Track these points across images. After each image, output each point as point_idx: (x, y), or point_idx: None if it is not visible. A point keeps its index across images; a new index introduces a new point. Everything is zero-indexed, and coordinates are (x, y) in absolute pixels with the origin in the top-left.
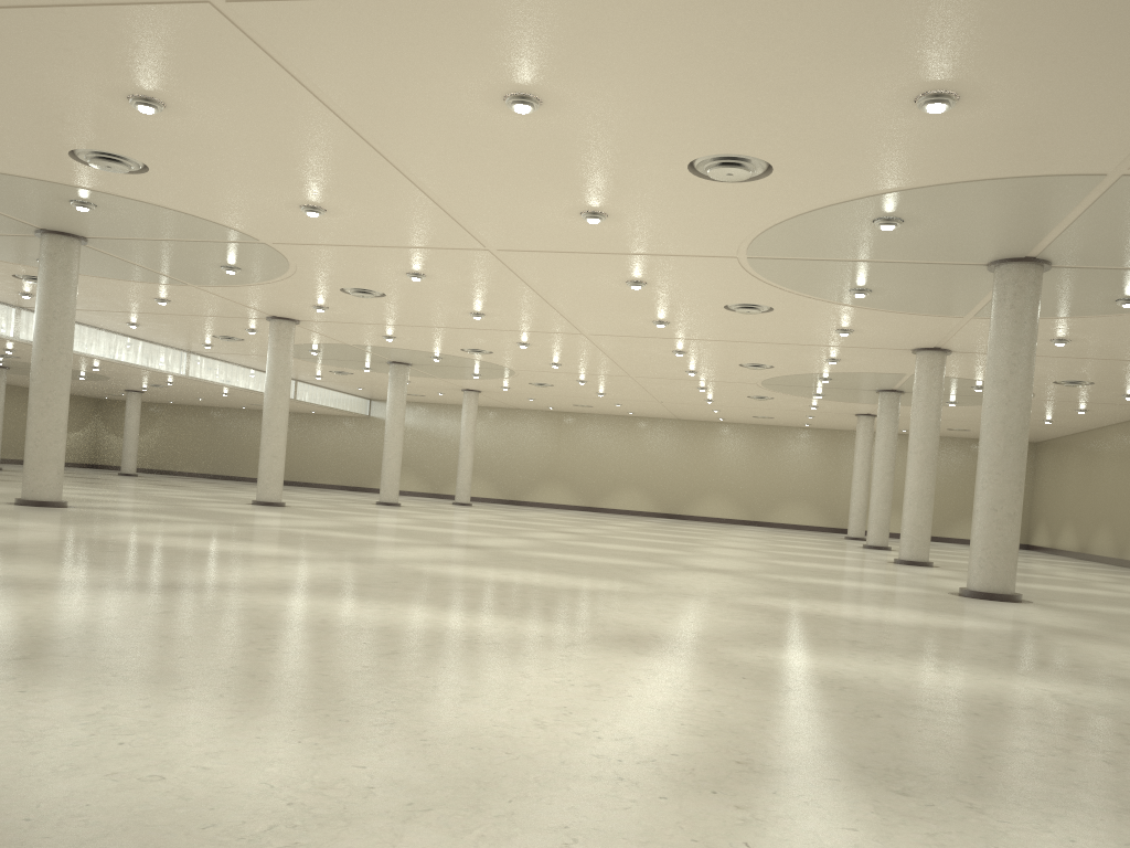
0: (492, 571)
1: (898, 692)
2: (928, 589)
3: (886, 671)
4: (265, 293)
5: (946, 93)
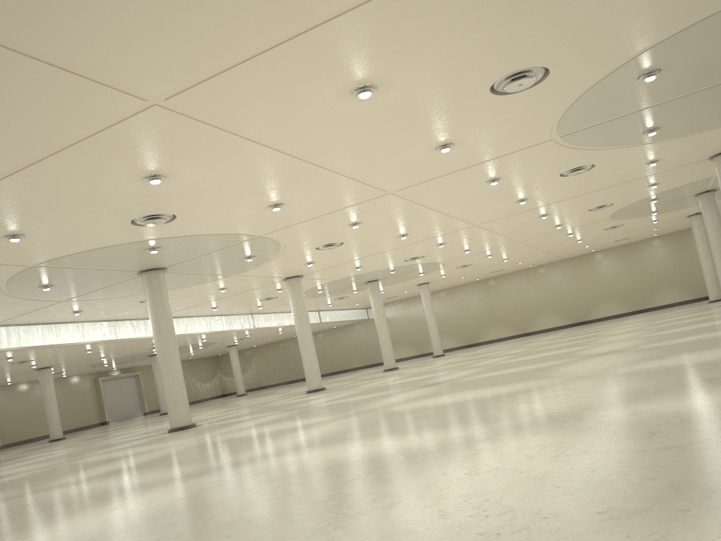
0: (444, 397)
1: None
2: None
3: None
4: (275, 265)
5: None
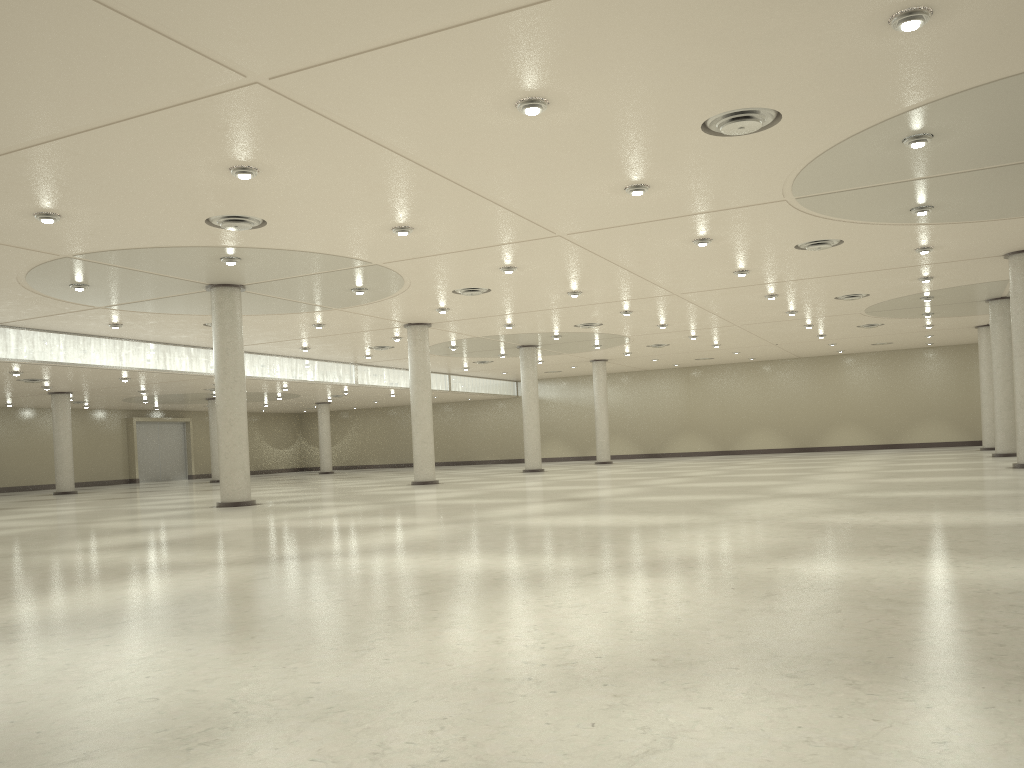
0: (577, 518)
1: (884, 589)
2: None
3: (891, 571)
4: (394, 305)
5: (916, 9)
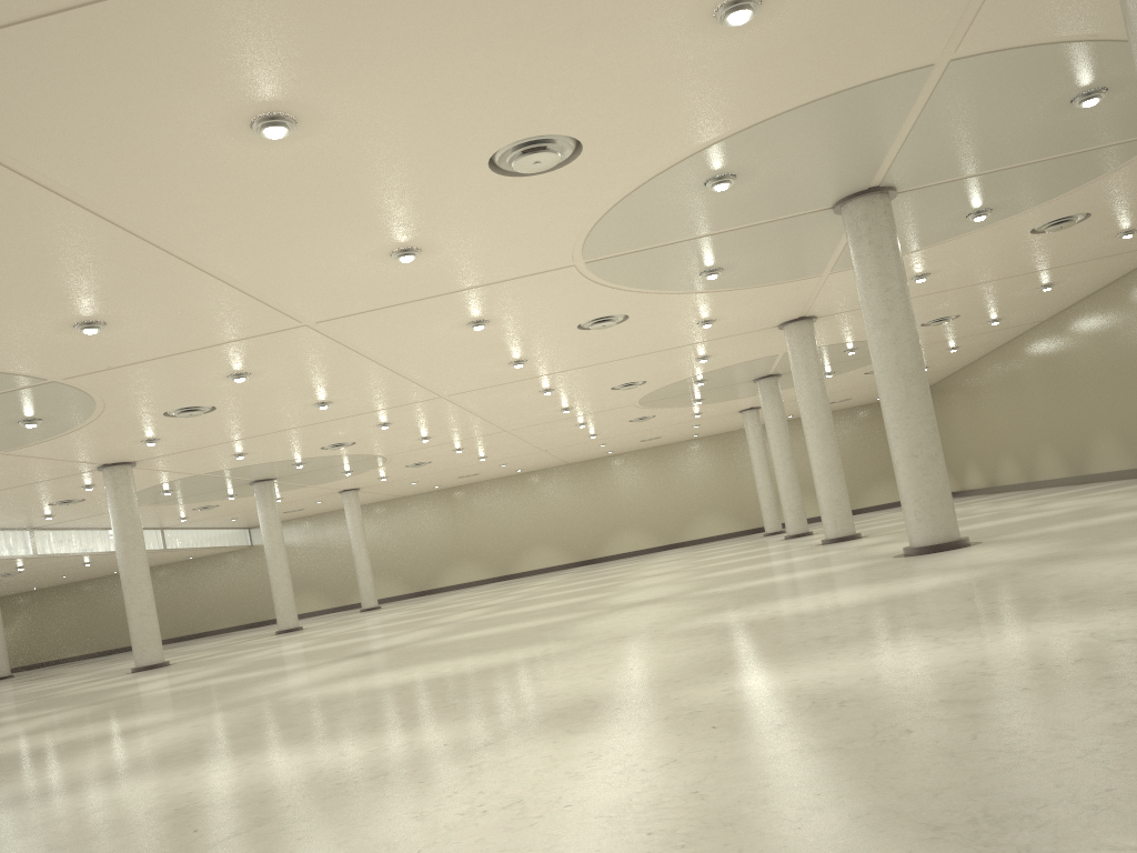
0: (393, 674)
1: (913, 688)
2: (871, 558)
3: (882, 664)
4: (83, 440)
5: None
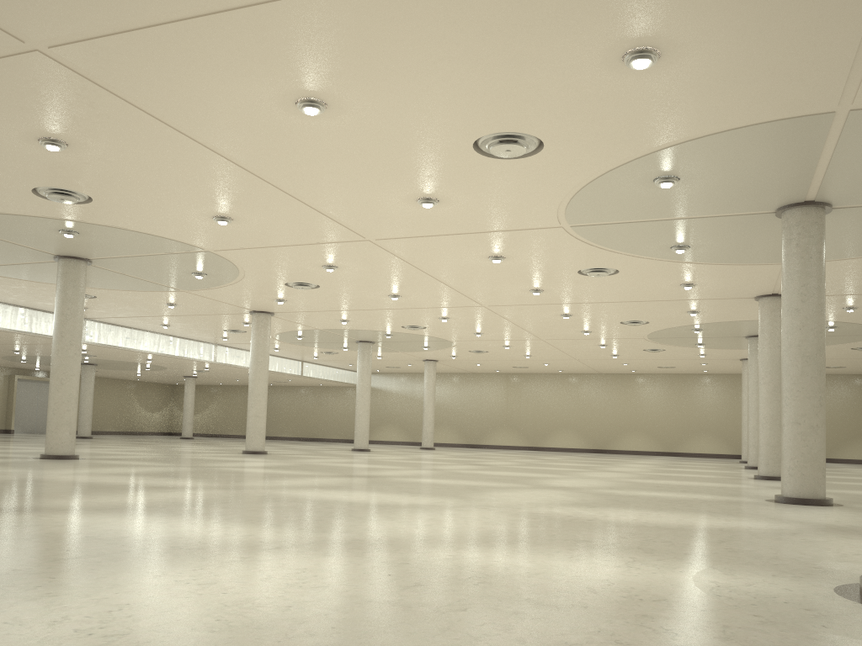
0: (340, 493)
1: (536, 586)
2: (750, 497)
3: (563, 567)
4: (235, 292)
5: (645, 49)
